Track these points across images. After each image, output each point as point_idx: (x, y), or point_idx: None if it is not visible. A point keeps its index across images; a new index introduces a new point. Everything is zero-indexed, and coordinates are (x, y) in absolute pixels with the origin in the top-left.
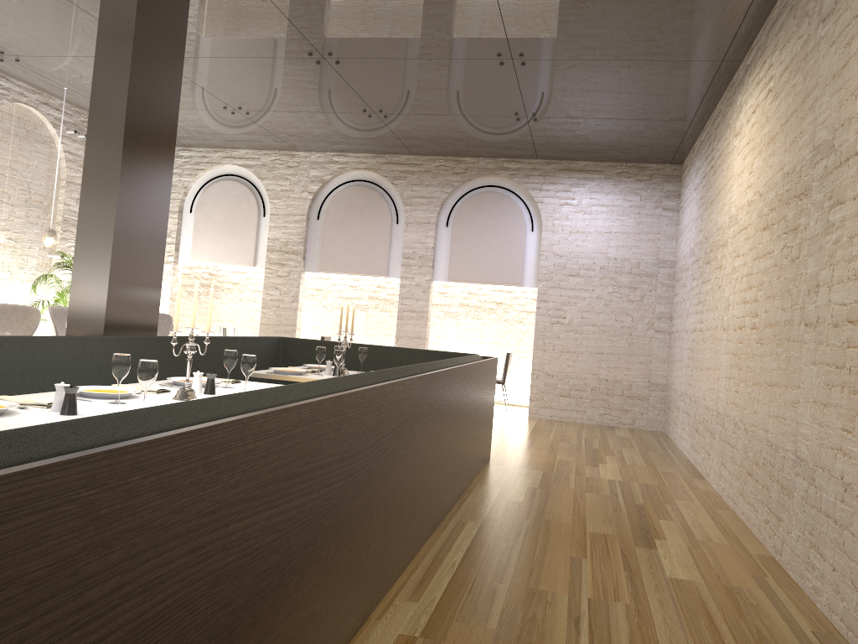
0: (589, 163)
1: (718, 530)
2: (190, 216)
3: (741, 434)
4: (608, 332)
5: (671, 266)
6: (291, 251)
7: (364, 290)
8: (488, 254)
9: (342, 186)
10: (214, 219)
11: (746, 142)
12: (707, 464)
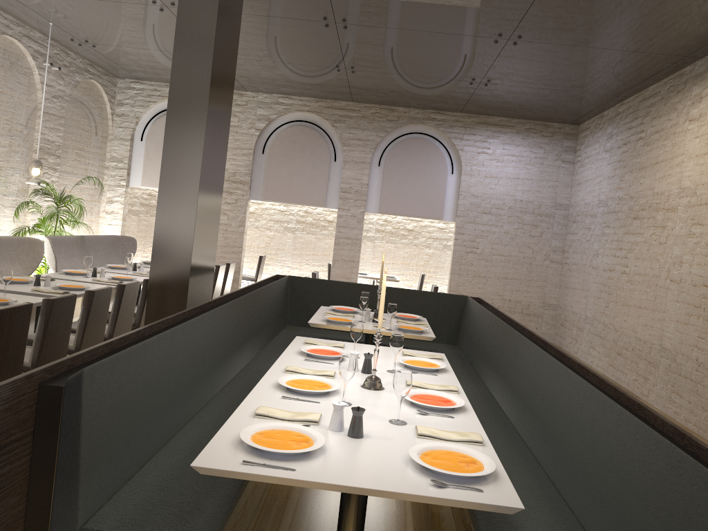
0: (503, 119)
1: None
2: (141, 144)
3: None
4: (513, 261)
5: (566, 208)
6: (238, 181)
7: (293, 215)
8: (414, 192)
9: (285, 125)
10: None
11: None
12: (643, 386)
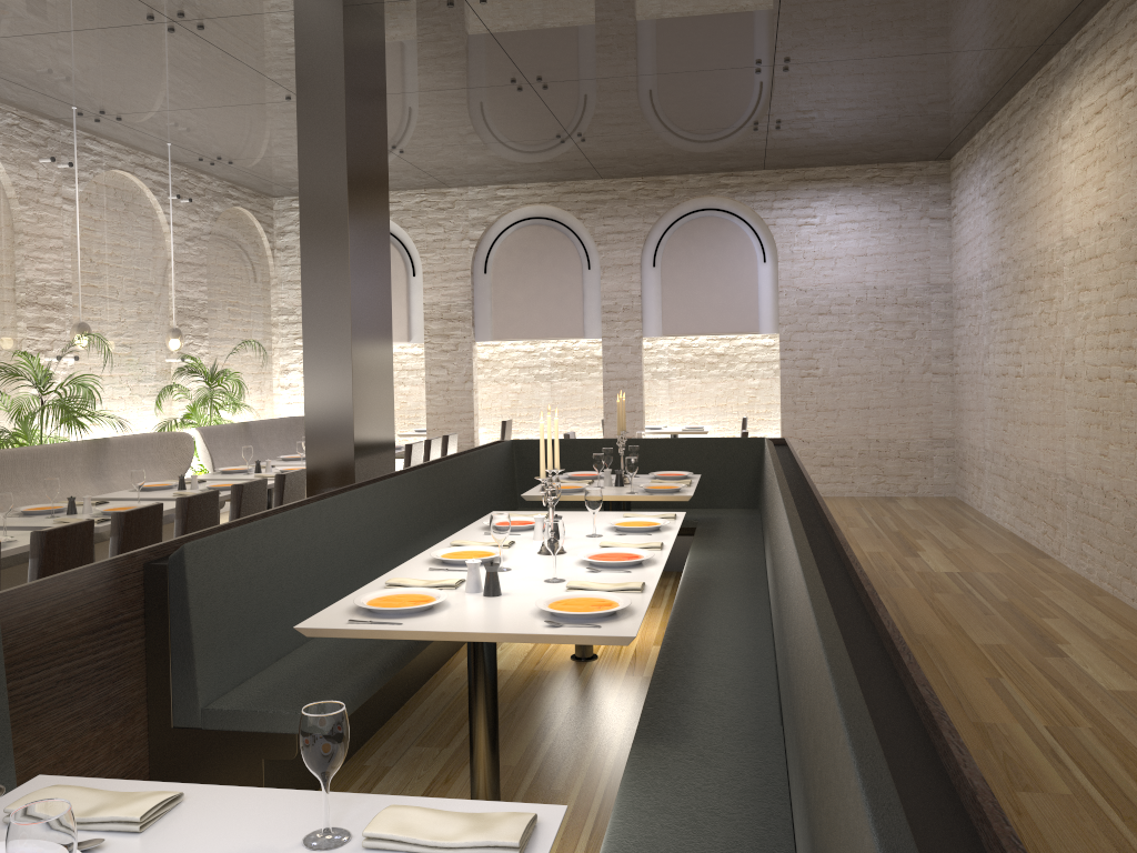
0: (830, 169)
1: (1116, 624)
2: None
3: (1118, 506)
4: (874, 381)
5: (946, 290)
6: (455, 318)
7: (545, 355)
8: (712, 297)
9: (512, 227)
10: None
11: (1087, 149)
12: (1053, 539)
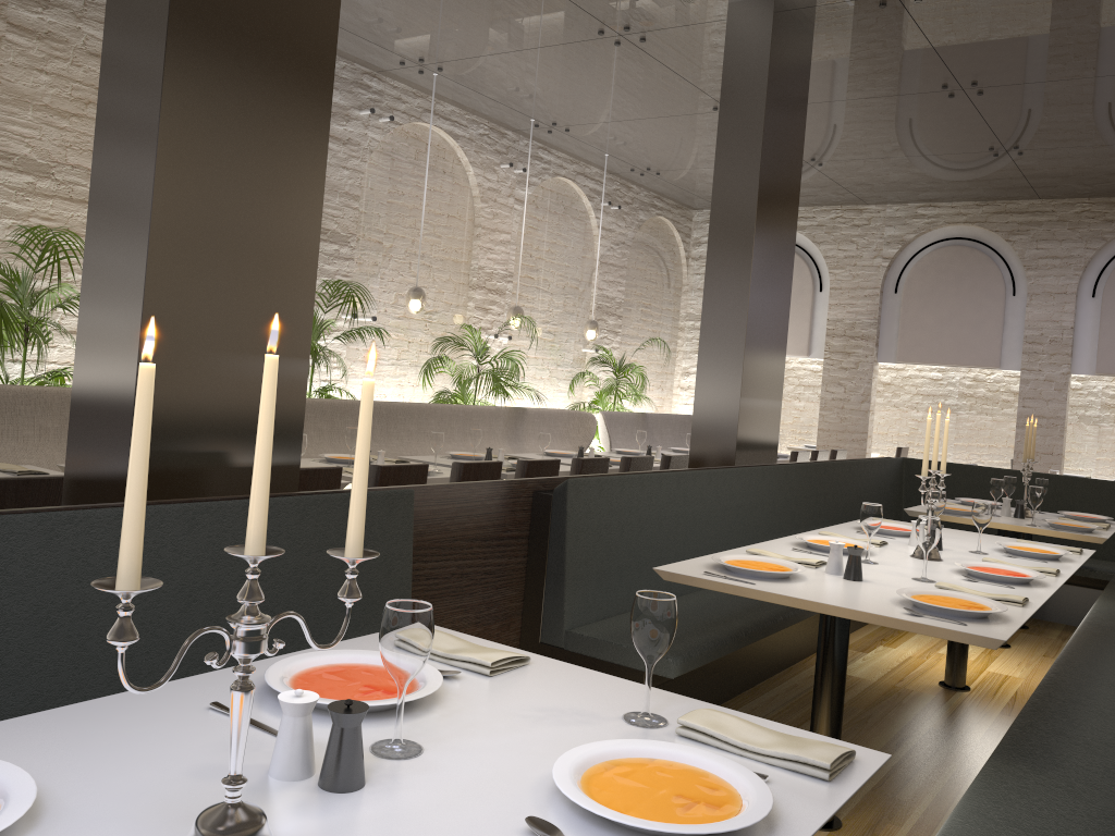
0: None
1: None
2: None
3: None
4: None
5: None
6: (858, 336)
7: (953, 385)
8: None
9: (929, 247)
10: None
11: None
12: None
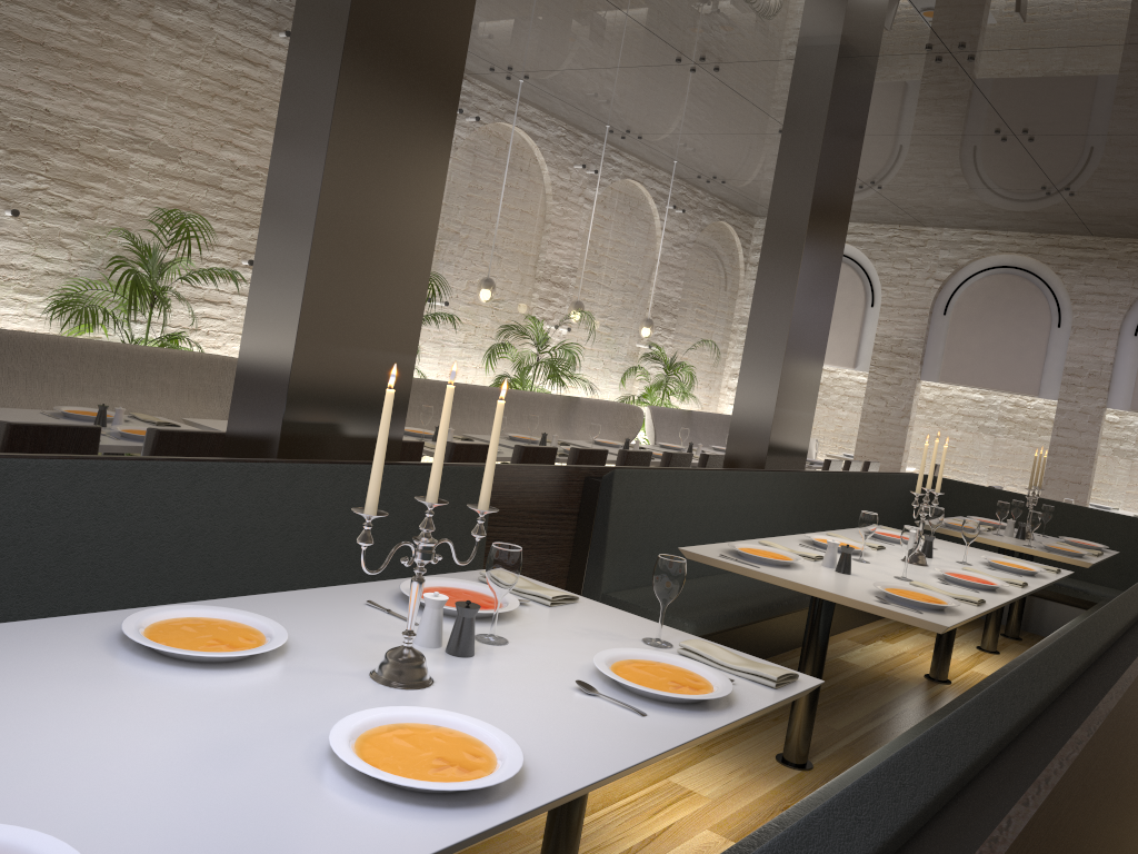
0: None
1: None
2: None
3: None
4: None
5: None
6: (904, 354)
7: (994, 408)
8: None
9: (981, 273)
10: None
11: None
12: None
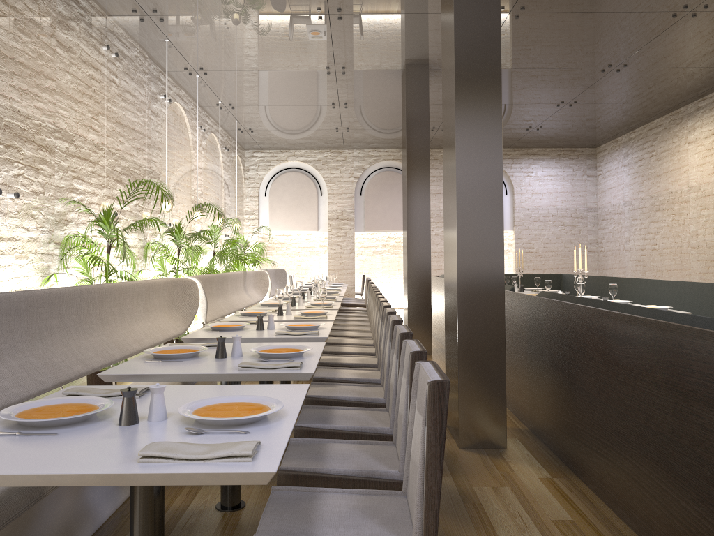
0: (540, 149)
1: None
2: (265, 199)
3: None
4: (561, 255)
5: (595, 211)
6: (345, 219)
7: (379, 240)
8: None
9: (375, 172)
10: (284, 199)
11: (706, 149)
12: None
